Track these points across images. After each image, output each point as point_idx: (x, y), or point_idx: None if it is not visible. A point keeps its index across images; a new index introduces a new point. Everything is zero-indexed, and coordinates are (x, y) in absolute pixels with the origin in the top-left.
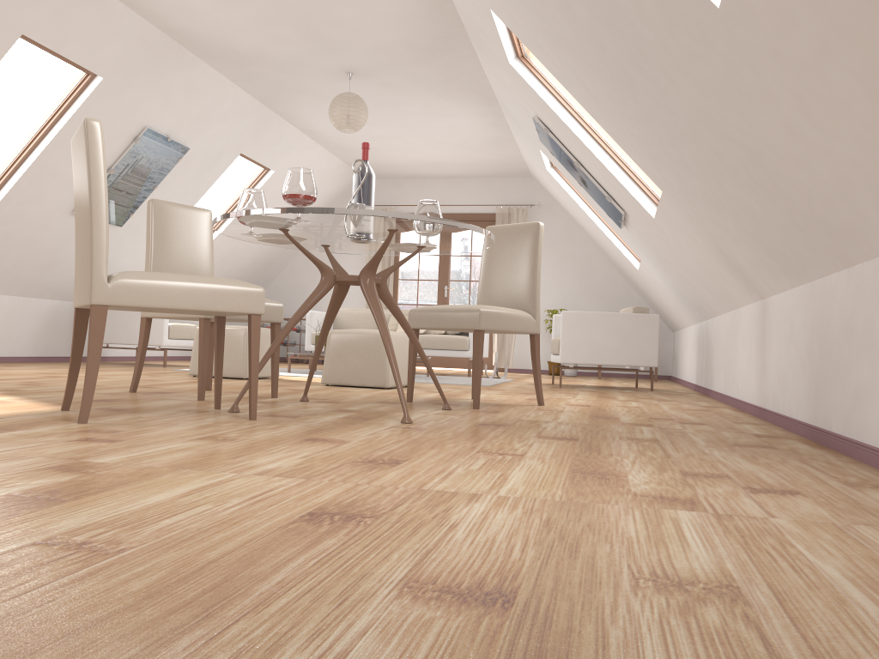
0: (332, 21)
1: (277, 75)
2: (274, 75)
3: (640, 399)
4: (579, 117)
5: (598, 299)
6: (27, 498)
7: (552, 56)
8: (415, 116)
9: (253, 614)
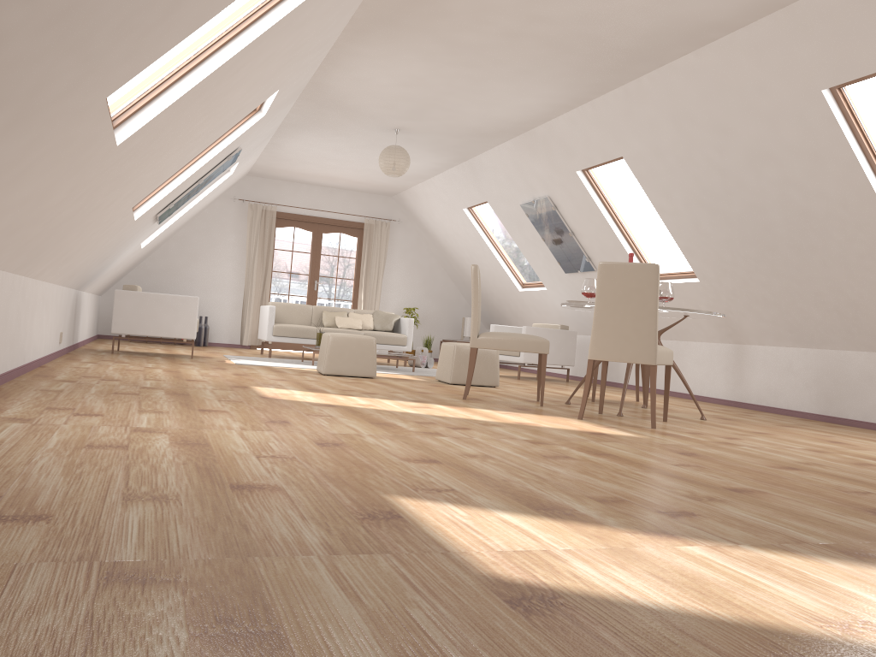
0: (450, 110)
1: (337, 118)
2: (335, 117)
3: (619, 392)
4: (615, 216)
5: (437, 300)
6: None
7: (678, 203)
8: None
9: None
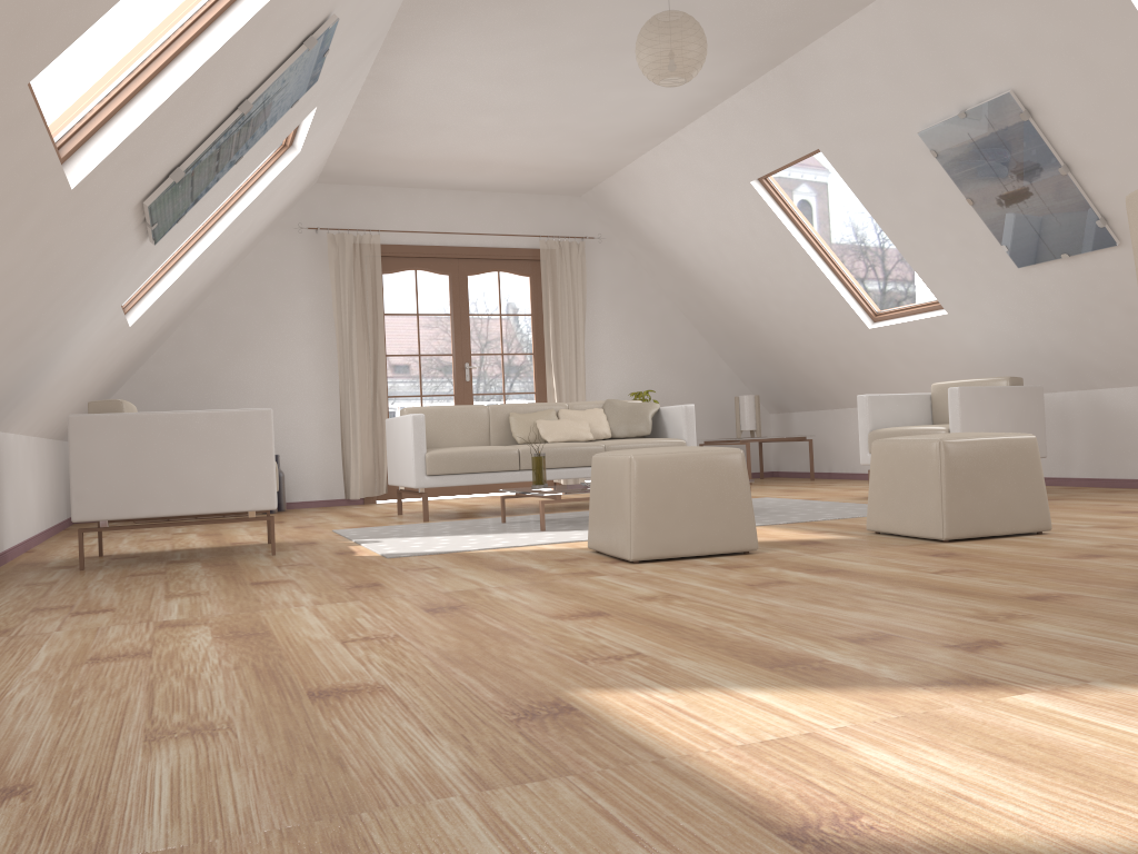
0: None
1: None
2: None
3: None
4: None
5: (681, 373)
6: None
7: None
8: (612, 75)
9: None
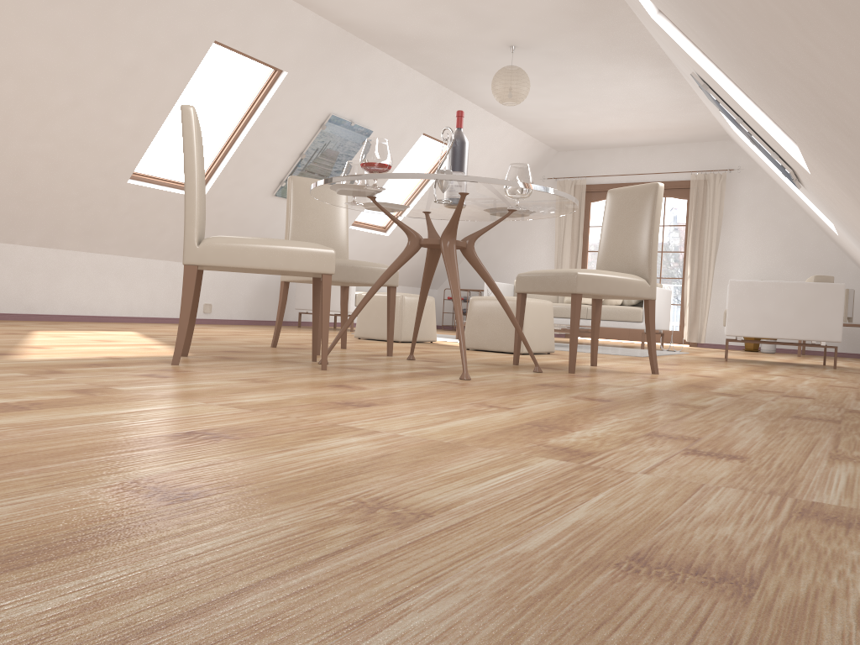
0: None
1: (446, 56)
2: (443, 55)
3: (796, 374)
4: None
5: (806, 269)
6: (6, 406)
7: (664, 5)
8: (588, 84)
9: None
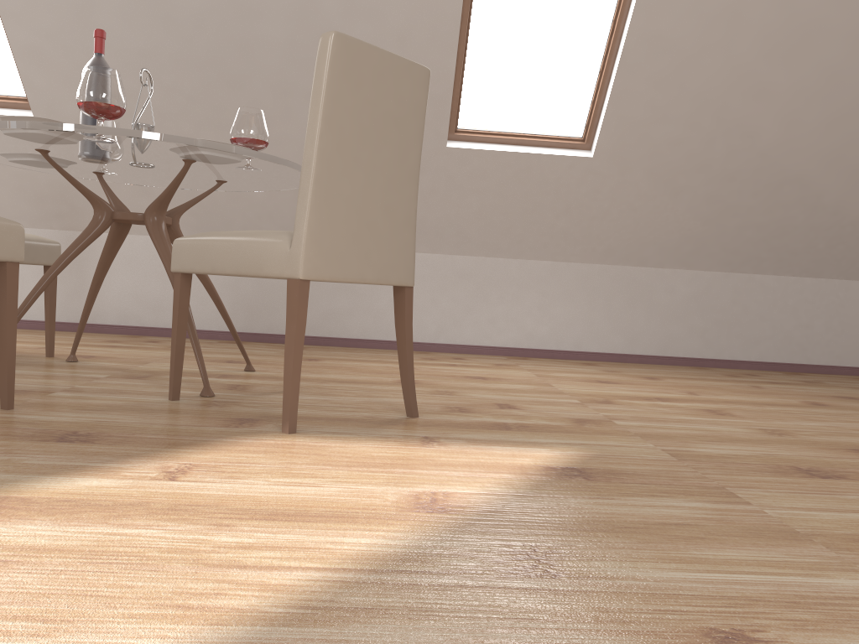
0: None
1: None
2: None
3: None
4: None
5: None
6: (664, 400)
7: None
8: None
9: (695, 385)
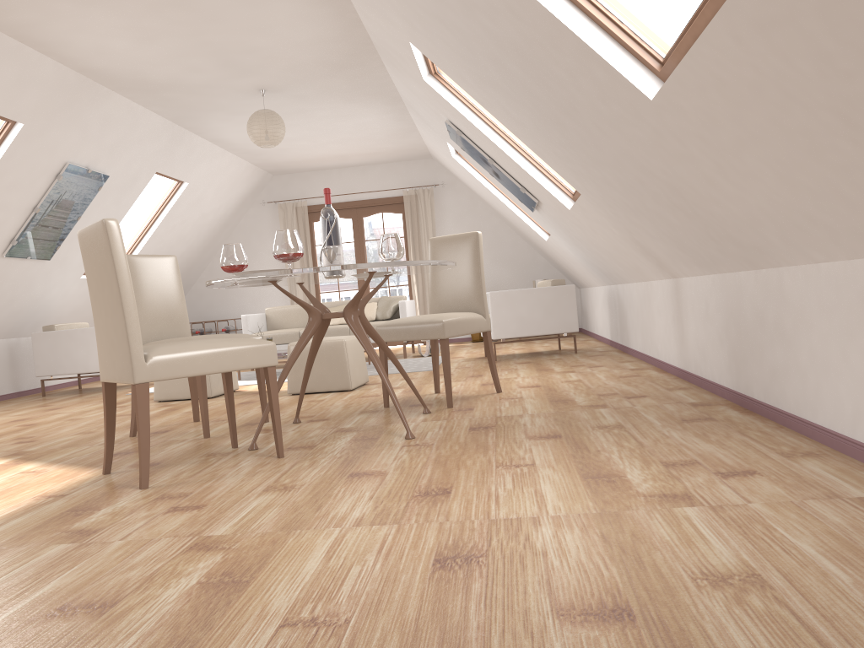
0: (248, 50)
1: (190, 98)
2: (187, 98)
3: (574, 368)
4: (494, 125)
5: (508, 265)
6: (217, 585)
7: (475, 87)
8: (323, 119)
9: None
